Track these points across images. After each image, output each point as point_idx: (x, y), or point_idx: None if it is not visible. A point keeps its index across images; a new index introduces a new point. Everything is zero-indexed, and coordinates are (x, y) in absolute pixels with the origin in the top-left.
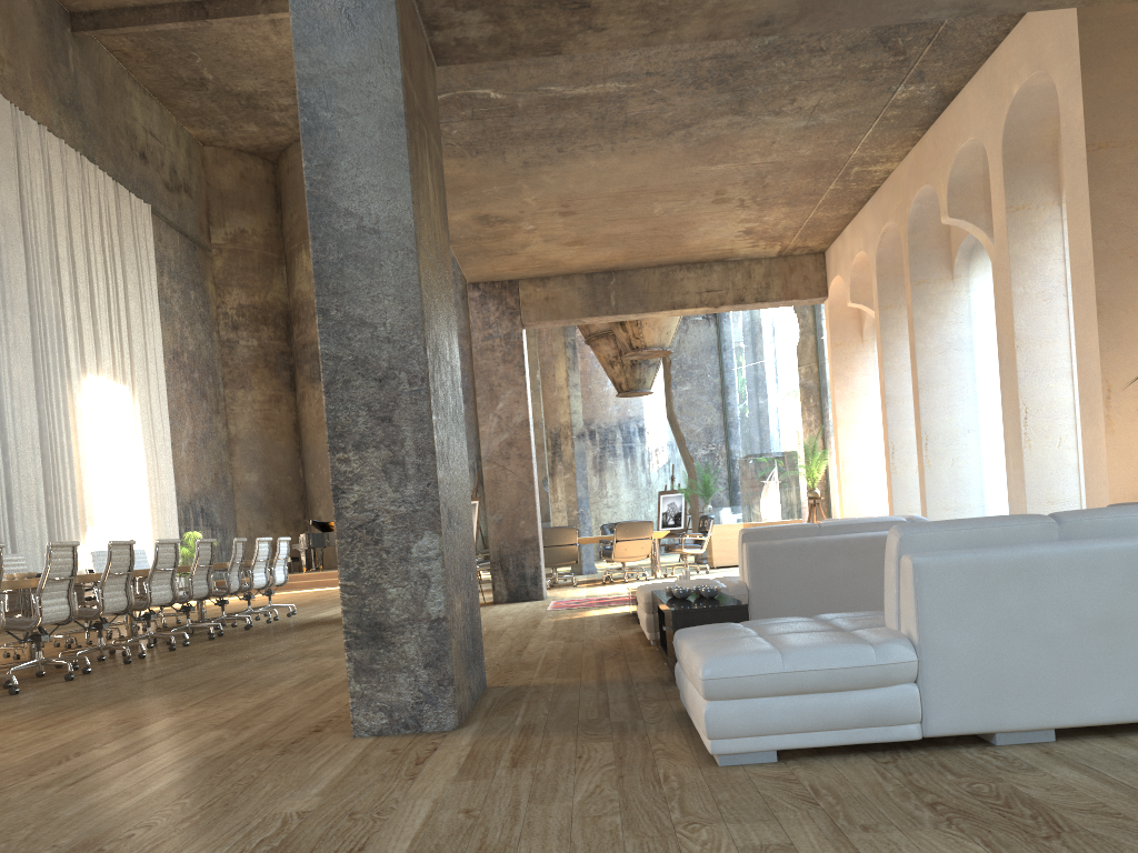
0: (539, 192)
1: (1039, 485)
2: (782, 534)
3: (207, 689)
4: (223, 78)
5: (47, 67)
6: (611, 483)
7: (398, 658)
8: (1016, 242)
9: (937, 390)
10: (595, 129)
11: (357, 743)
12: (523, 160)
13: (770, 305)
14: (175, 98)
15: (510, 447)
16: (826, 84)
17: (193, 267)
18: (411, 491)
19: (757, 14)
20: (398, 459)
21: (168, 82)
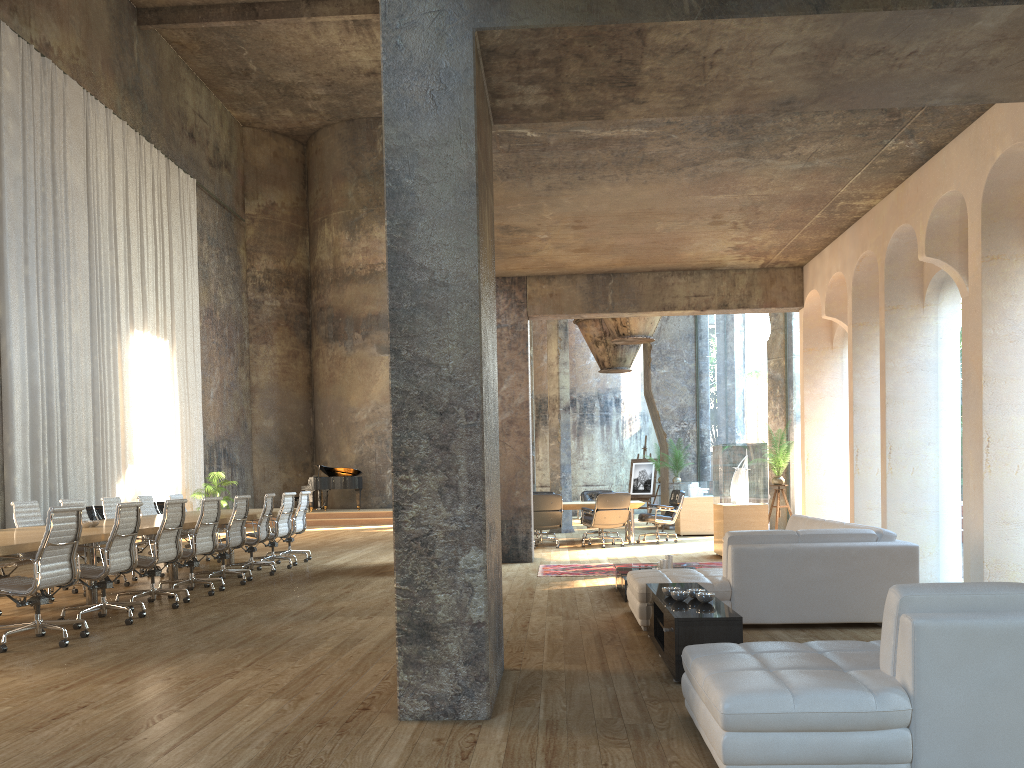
0: (557, 210)
1: (996, 507)
2: (764, 539)
3: (254, 647)
4: (266, 69)
5: (115, 56)
6: (588, 447)
7: (442, 654)
8: (989, 288)
9: (902, 405)
10: (614, 163)
11: (404, 728)
12: (547, 185)
13: (750, 311)
14: (221, 84)
15: (511, 424)
16: (825, 137)
17: (229, 234)
18: (462, 511)
19: (780, 96)
20: (452, 482)
21: (217, 71)
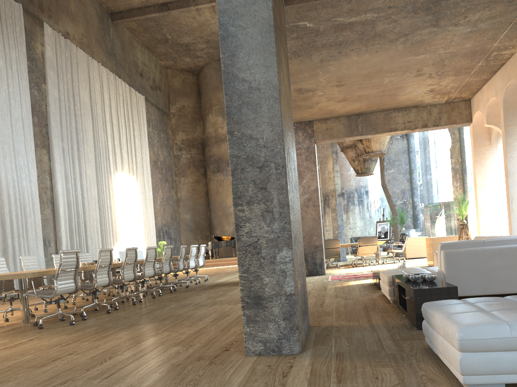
0: (327, 75)
1: None
2: (463, 245)
3: (170, 321)
4: (175, 37)
5: (101, 37)
6: (352, 217)
7: (269, 314)
8: None
9: None
10: (358, 40)
11: (248, 360)
12: (320, 59)
13: (441, 128)
14: (154, 48)
15: (309, 201)
16: (485, 6)
17: (162, 123)
18: (276, 226)
19: None
20: (269, 209)
21: (151, 41)
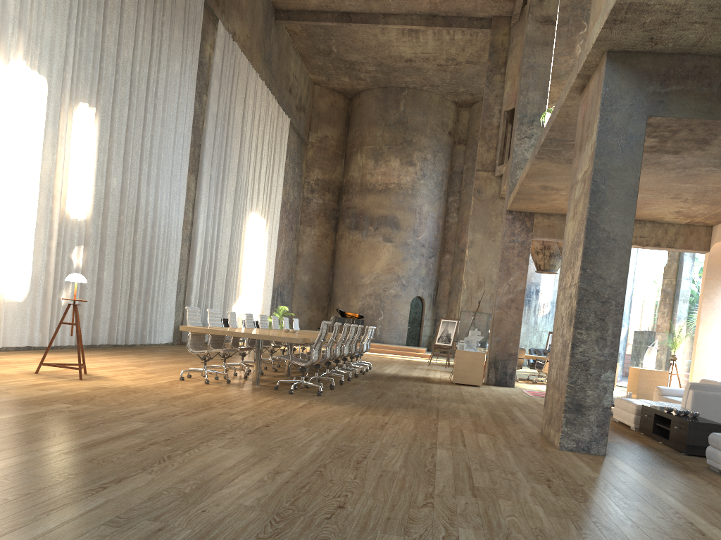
0: None
1: None
2: (711, 389)
3: (424, 409)
4: (342, 52)
5: (262, 39)
6: None
7: (585, 420)
8: None
9: None
10: None
11: (566, 453)
12: None
13: (673, 250)
14: (310, 58)
15: (512, 302)
16: None
17: (299, 154)
18: (606, 351)
19: None
20: (603, 337)
21: (311, 50)
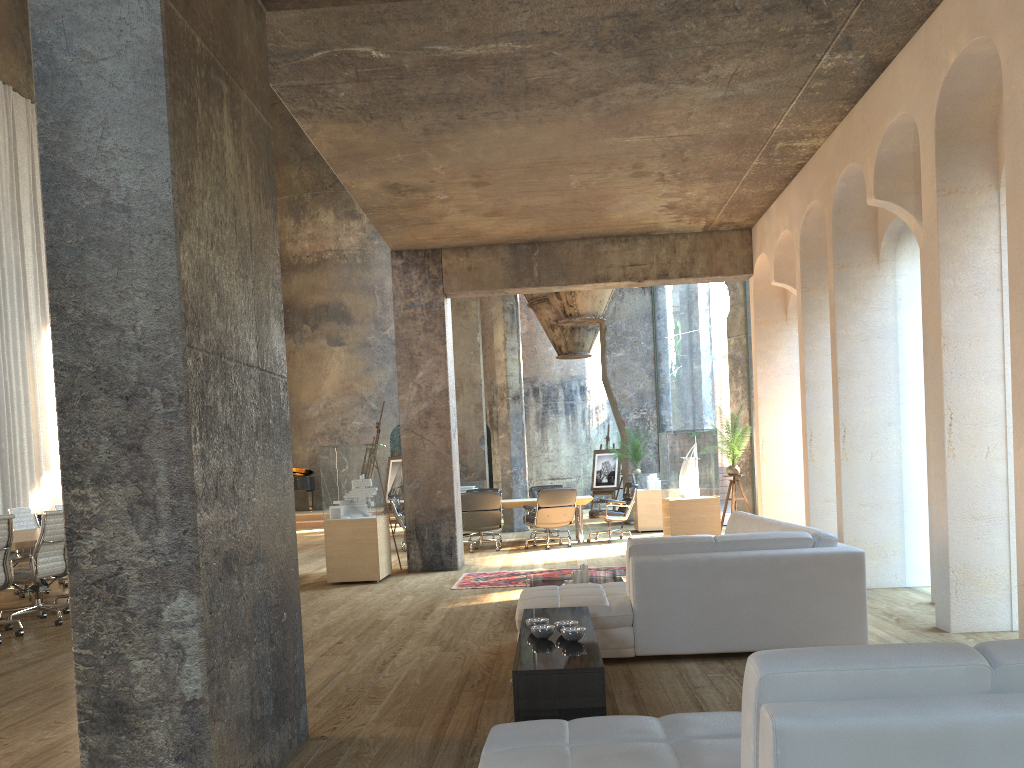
0: (446, 161)
1: (963, 499)
2: (674, 548)
3: (26, 705)
4: None
5: (16, 29)
6: (552, 439)
7: (143, 747)
8: (947, 229)
9: (857, 380)
10: (494, 95)
11: None
12: (423, 127)
13: (695, 281)
14: None
15: (429, 416)
16: (743, 50)
17: None
18: (164, 539)
19: None
20: (148, 498)
21: None
